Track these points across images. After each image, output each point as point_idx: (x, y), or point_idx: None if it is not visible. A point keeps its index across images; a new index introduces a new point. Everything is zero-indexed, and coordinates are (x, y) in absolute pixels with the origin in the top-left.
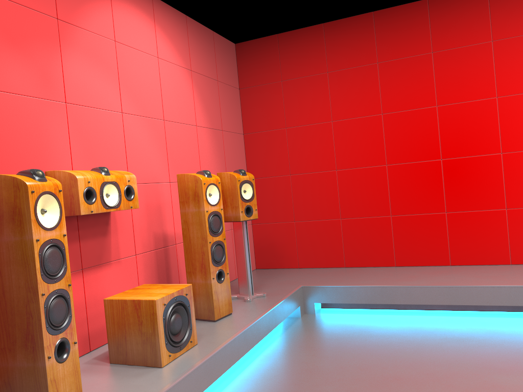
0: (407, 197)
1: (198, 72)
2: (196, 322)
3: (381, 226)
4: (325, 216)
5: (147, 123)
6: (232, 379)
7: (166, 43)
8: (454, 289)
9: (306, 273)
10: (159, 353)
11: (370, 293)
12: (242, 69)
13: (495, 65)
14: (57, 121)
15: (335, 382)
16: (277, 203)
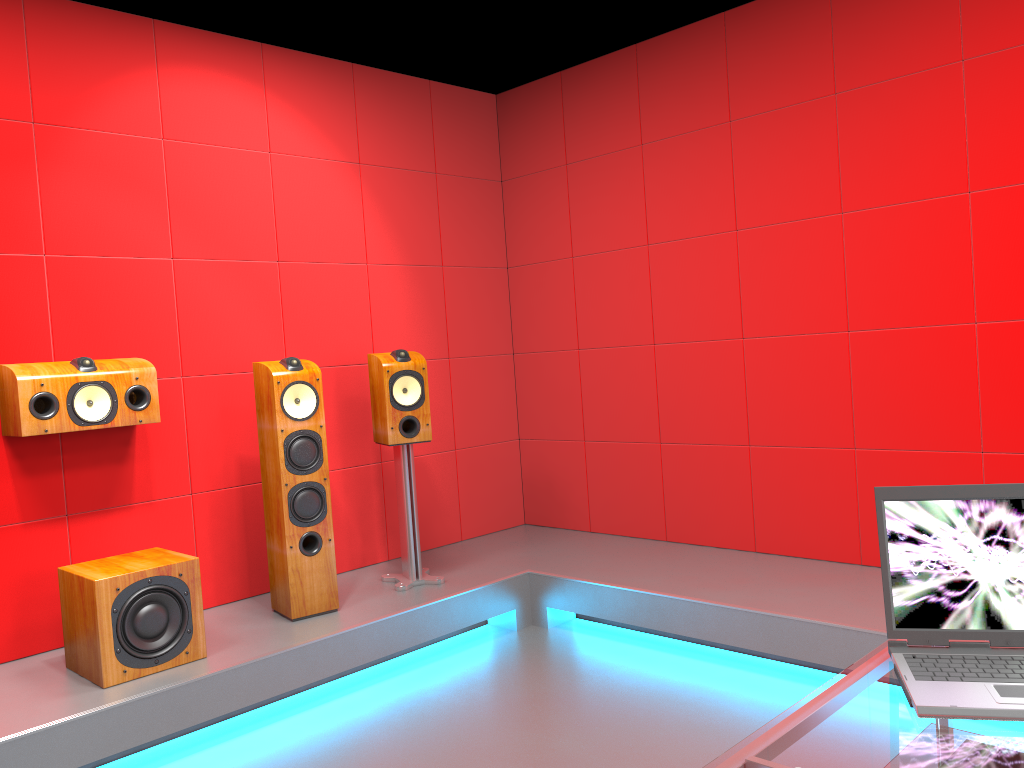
0: (781, 410)
1: (379, 164)
2: (271, 617)
3: (732, 466)
4: (634, 436)
5: (235, 270)
6: (262, 725)
7: (294, 123)
8: (775, 621)
9: (583, 544)
10: (100, 666)
11: (632, 605)
12: (506, 144)
13: (967, 116)
14: (25, 285)
15: (387, 765)
16: (558, 404)
